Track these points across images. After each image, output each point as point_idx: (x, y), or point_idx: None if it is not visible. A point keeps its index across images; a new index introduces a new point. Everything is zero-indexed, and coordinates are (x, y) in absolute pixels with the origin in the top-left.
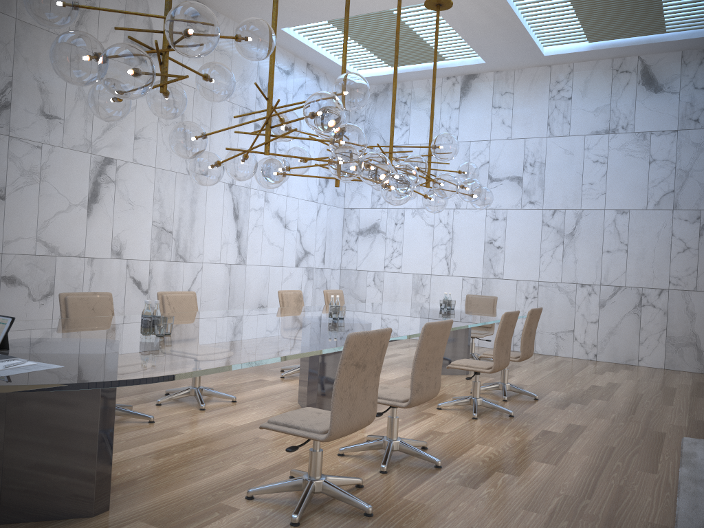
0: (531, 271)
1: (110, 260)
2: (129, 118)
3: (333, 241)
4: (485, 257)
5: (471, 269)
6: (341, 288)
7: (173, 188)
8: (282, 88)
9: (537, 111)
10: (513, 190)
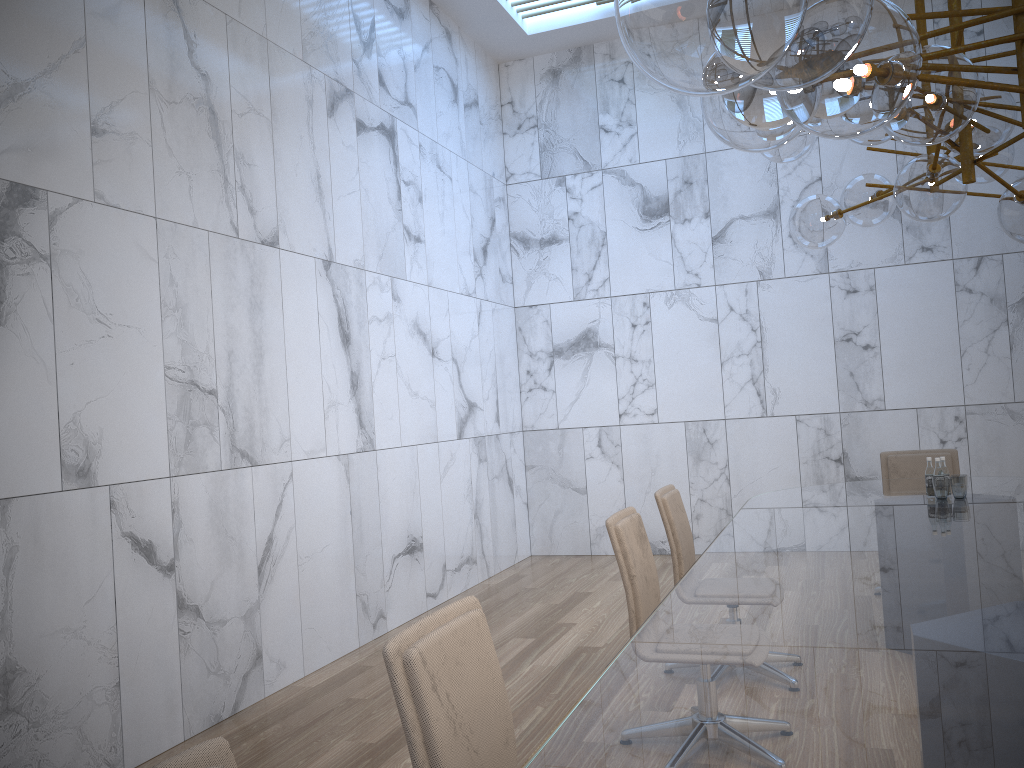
0: (945, 386)
1: (60, 496)
2: (71, 72)
3: (506, 376)
4: (839, 370)
5: (814, 398)
6: (529, 469)
7: (206, 273)
8: (395, 46)
9: None
10: (882, 229)
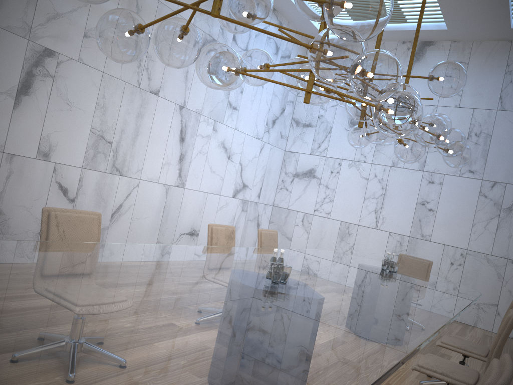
0: (460, 238)
1: (34, 160)
2: (81, 13)
3: (270, 179)
4: (414, 217)
5: (399, 227)
6: (270, 223)
7: (120, 97)
8: None
9: (490, 83)
10: None
